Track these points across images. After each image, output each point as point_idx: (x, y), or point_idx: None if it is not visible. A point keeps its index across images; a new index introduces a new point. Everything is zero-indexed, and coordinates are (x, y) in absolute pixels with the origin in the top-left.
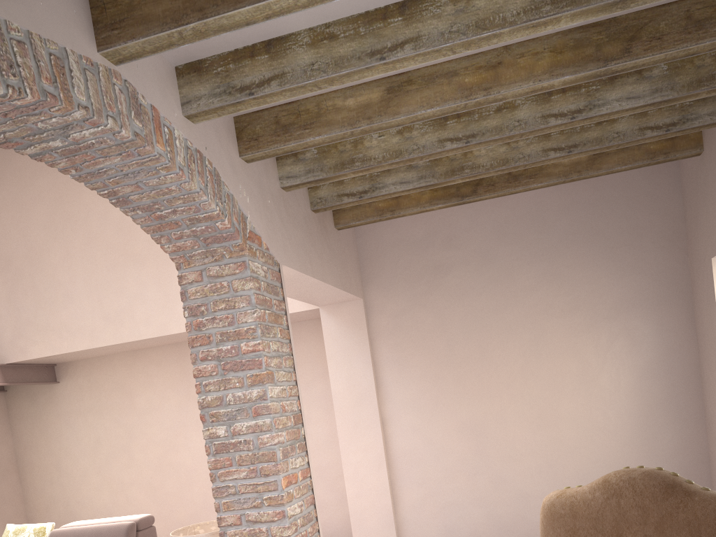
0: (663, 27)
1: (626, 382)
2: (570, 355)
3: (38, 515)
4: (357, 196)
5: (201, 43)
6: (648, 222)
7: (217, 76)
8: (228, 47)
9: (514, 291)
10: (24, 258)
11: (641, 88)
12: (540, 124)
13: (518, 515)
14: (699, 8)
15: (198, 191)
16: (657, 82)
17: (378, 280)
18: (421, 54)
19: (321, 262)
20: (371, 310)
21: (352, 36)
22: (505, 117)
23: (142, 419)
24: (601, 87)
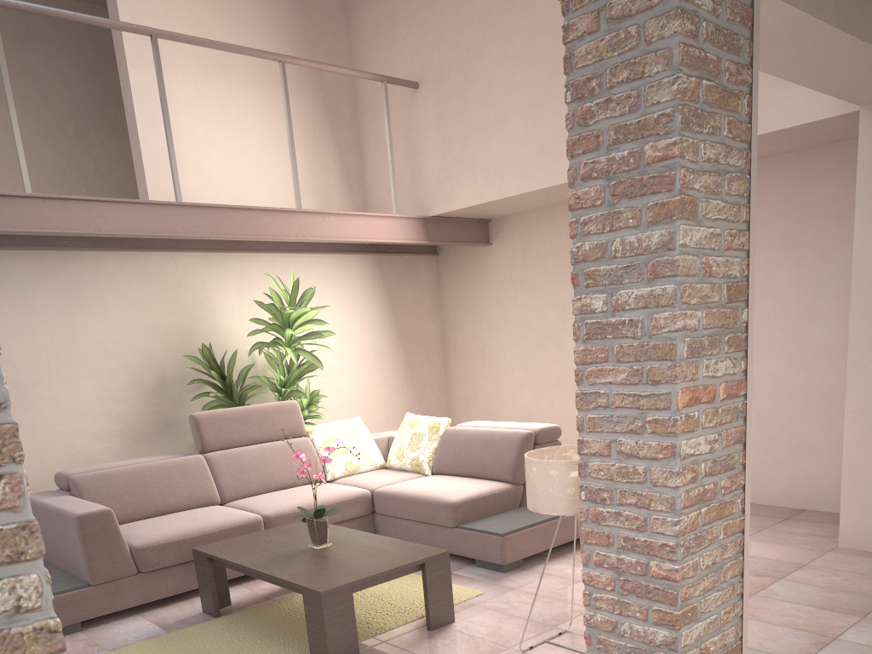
0: None
1: None
2: None
3: (458, 409)
4: None
5: None
6: None
7: None
8: None
9: None
10: (457, 68)
11: None
12: None
13: None
14: None
15: None
16: None
17: None
18: None
19: None
20: None
21: None
22: None
23: None
24: None
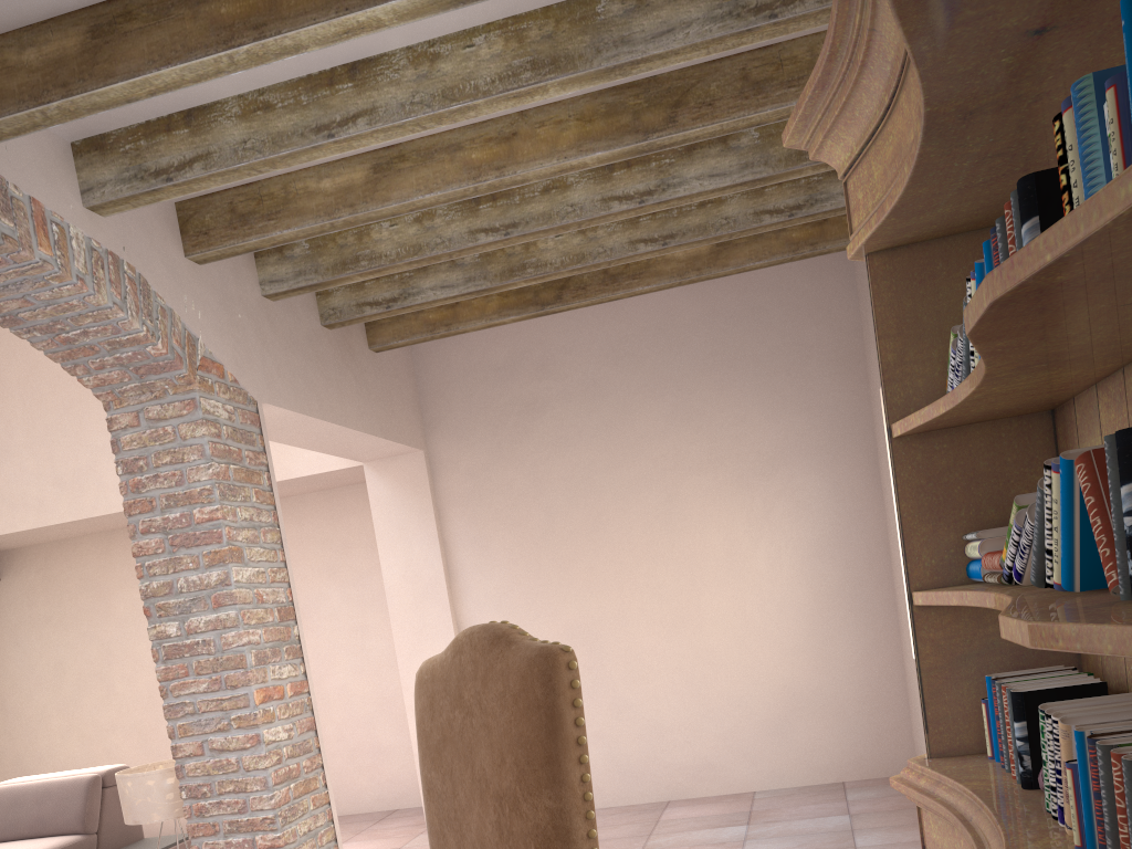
0: (714, 90)
1: (790, 564)
2: (713, 527)
3: None
4: (384, 305)
5: (98, 115)
6: (814, 339)
7: (125, 156)
8: (137, 119)
9: (634, 438)
10: None
11: (727, 162)
12: (601, 209)
13: (649, 756)
14: (757, 65)
15: (111, 307)
16: (747, 154)
17: (446, 424)
18: (380, 131)
19: (341, 398)
20: (438, 466)
21: (292, 106)
22: (554, 201)
23: (124, 633)
24: (676, 160)
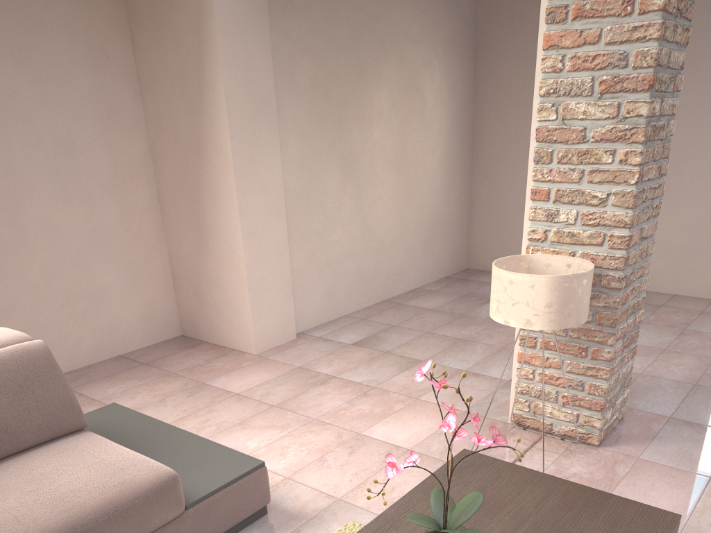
0: None
1: (442, 127)
2: (416, 90)
3: None
4: None
5: None
6: None
7: None
8: None
9: None
10: None
11: None
12: None
13: (376, 268)
14: None
15: None
16: None
17: None
18: None
19: None
20: None
21: None
22: None
23: None
24: None
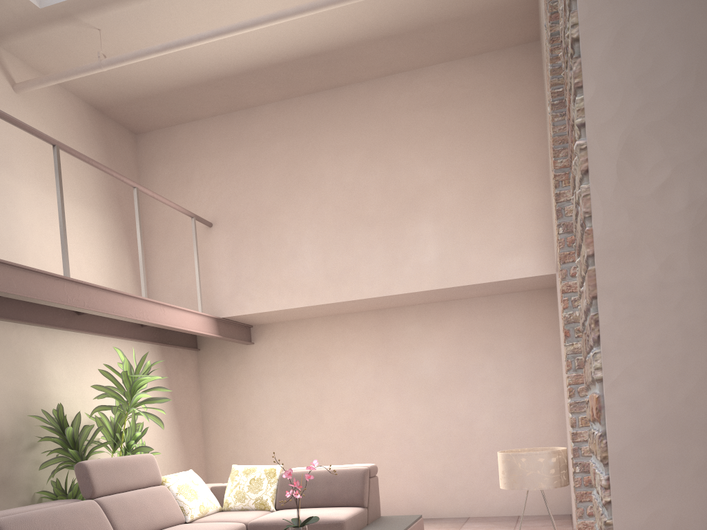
0: None
1: None
2: None
3: (217, 472)
4: None
5: None
6: None
7: None
8: None
9: None
10: (251, 217)
11: None
12: None
13: None
14: None
15: None
16: None
17: None
18: None
19: None
20: None
21: None
22: None
23: (334, 383)
24: None
